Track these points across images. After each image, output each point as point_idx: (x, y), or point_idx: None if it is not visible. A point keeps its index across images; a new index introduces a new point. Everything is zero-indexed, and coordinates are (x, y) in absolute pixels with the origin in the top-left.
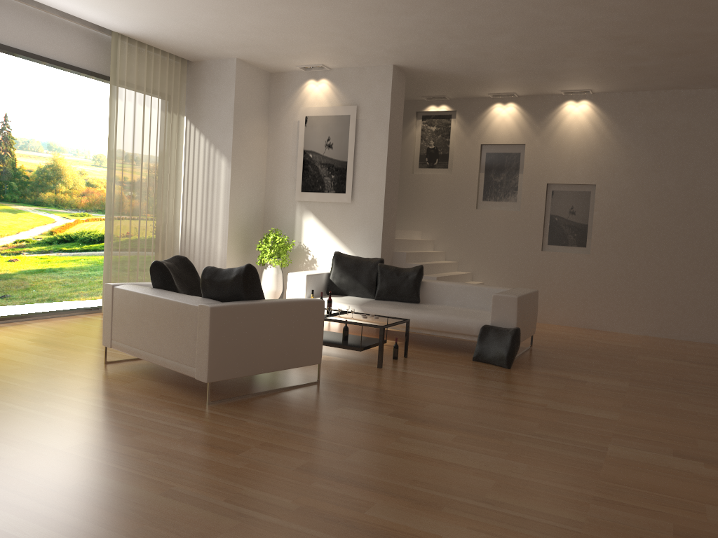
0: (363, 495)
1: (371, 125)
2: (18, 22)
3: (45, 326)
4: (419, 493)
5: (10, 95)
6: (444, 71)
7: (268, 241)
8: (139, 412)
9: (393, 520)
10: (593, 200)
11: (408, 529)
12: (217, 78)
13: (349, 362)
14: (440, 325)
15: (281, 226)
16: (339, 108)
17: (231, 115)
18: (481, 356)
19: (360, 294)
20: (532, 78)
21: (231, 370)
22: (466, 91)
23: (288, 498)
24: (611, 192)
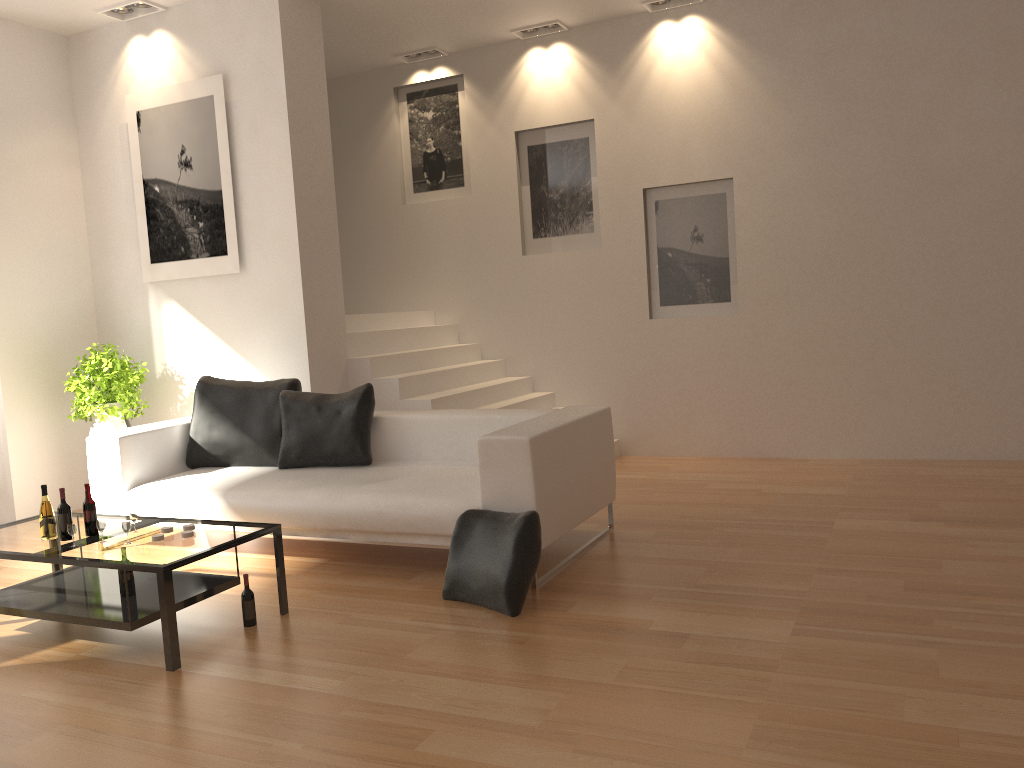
0: None
1: (256, 108)
2: None
3: None
4: None
5: None
6: None
7: (86, 370)
8: None
9: None
10: (733, 209)
11: None
12: None
13: (113, 659)
14: (380, 519)
15: (129, 337)
16: (191, 84)
17: None
18: (458, 589)
19: (254, 460)
20: None
21: None
22: (467, 30)
23: None
24: (762, 188)
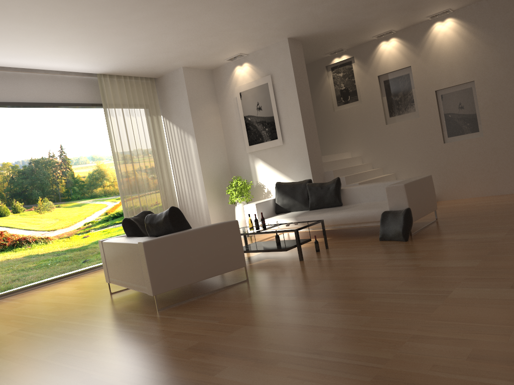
0: (222, 362)
1: (283, 85)
2: (34, 86)
3: (91, 275)
4: (267, 354)
5: (60, 132)
6: (327, 30)
7: (233, 186)
8: (108, 325)
9: (232, 378)
10: (475, 93)
11: (239, 384)
12: (174, 84)
13: (281, 261)
14: (352, 219)
15: (242, 173)
16: (259, 80)
17: (188, 106)
18: (385, 236)
19: (299, 209)
20: (396, 14)
21: (170, 283)
22: (354, 40)
23: (166, 372)
24: (488, 83)
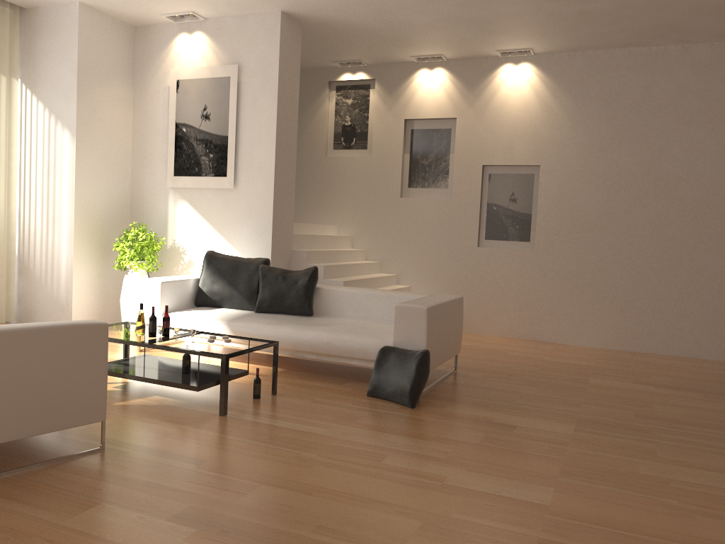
0: None
1: (257, 88)
2: None
3: None
4: None
5: None
6: (348, 20)
7: (128, 238)
8: None
9: None
10: (537, 184)
11: None
12: (56, 29)
13: (183, 407)
14: (328, 347)
15: (152, 220)
16: (216, 68)
17: (74, 76)
18: (378, 391)
19: (238, 305)
20: (458, 31)
21: None
22: (384, 53)
23: None
24: (558, 174)
